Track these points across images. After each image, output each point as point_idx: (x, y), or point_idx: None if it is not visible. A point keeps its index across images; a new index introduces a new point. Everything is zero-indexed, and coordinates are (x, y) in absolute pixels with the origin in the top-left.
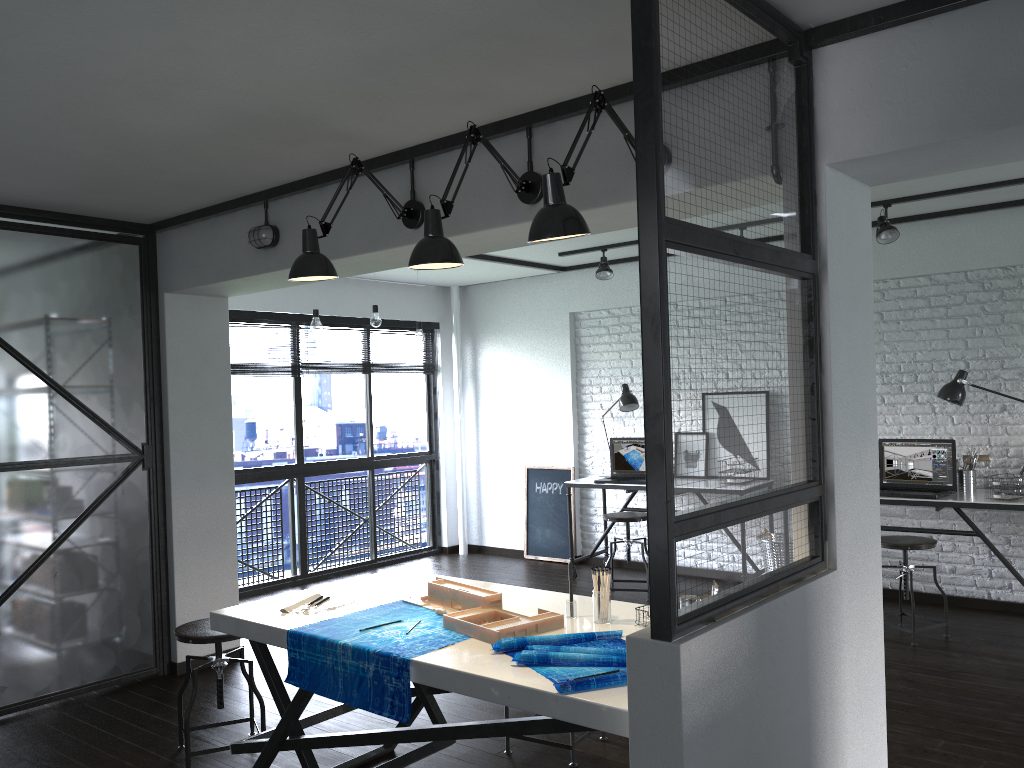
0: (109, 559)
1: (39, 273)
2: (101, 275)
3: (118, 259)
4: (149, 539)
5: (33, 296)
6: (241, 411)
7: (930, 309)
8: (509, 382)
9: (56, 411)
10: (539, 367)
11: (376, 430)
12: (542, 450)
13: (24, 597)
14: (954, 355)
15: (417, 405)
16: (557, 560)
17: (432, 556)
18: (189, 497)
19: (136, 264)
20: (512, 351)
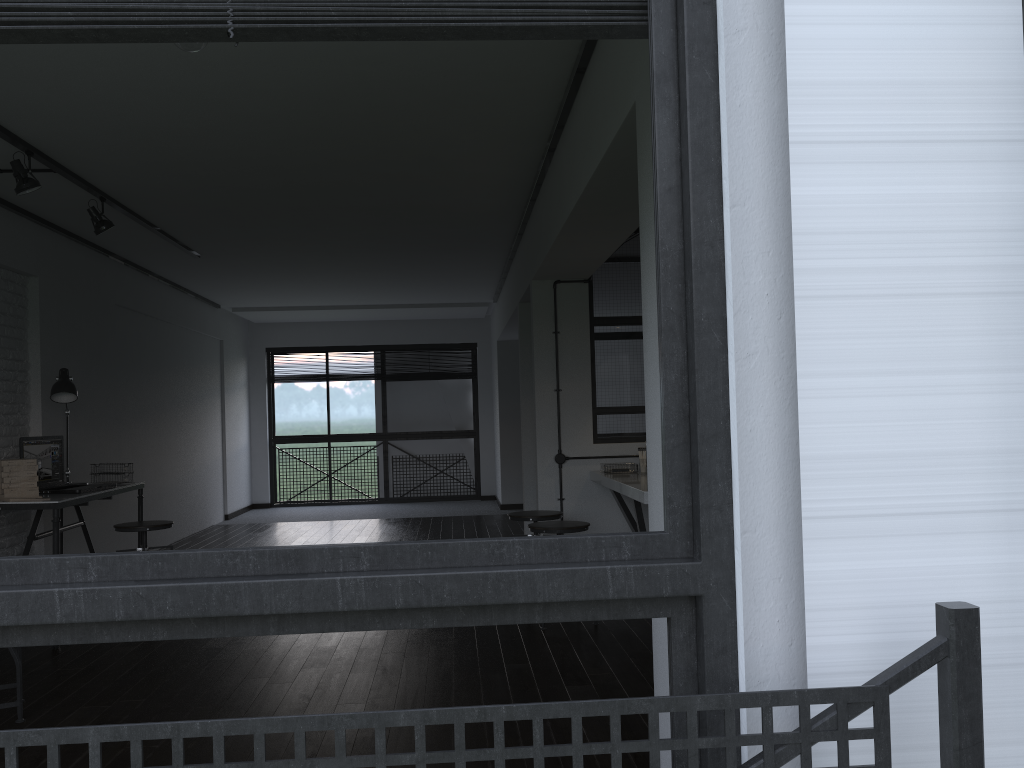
0: None
1: None
2: None
3: None
4: None
5: None
6: None
7: None
8: None
9: None
10: None
11: None
12: None
13: None
14: None
15: None
16: None
17: None
18: None
19: None
20: None
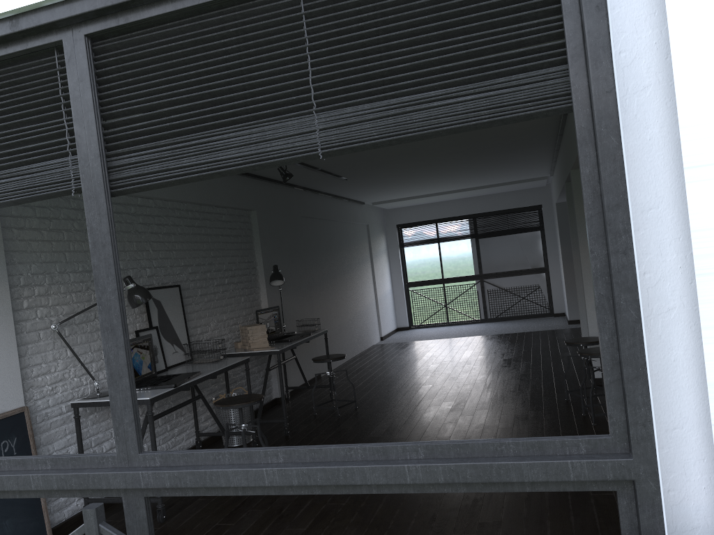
0: None
1: None
2: None
3: None
4: None
5: None
6: None
7: (229, 229)
8: None
9: None
10: None
11: None
12: None
13: None
14: (238, 259)
15: None
16: None
17: None
18: None
19: None
20: None
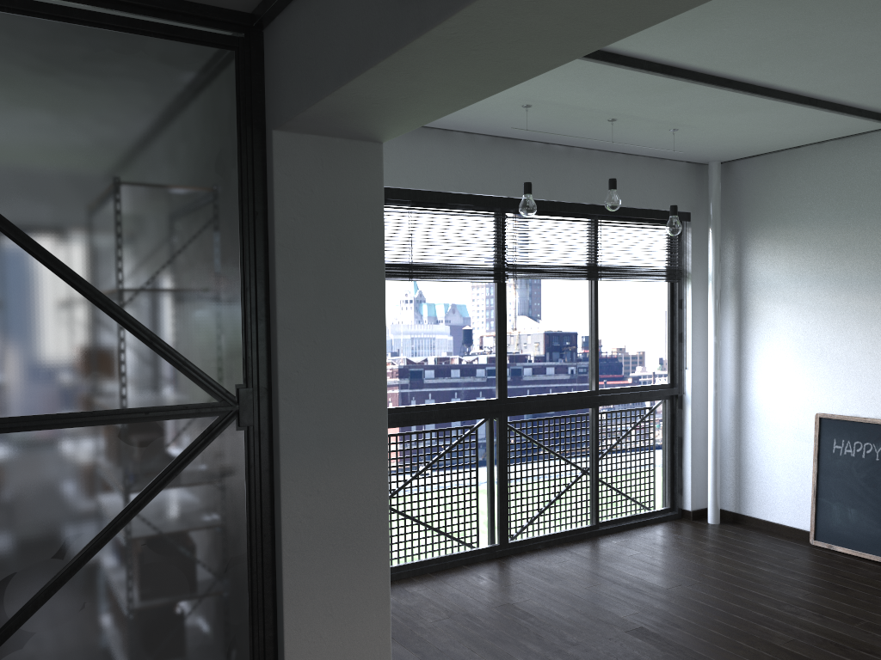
0: (177, 578)
1: (55, 90)
2: (167, 99)
3: (198, 73)
4: (246, 543)
5: (43, 130)
6: (459, 319)
7: None
8: (793, 294)
9: (85, 330)
10: (847, 272)
11: (581, 340)
12: (846, 393)
13: (25, 647)
14: None
15: (622, 317)
16: (868, 557)
17: (670, 522)
18: (310, 477)
19: (230, 83)
20: (801, 250)
